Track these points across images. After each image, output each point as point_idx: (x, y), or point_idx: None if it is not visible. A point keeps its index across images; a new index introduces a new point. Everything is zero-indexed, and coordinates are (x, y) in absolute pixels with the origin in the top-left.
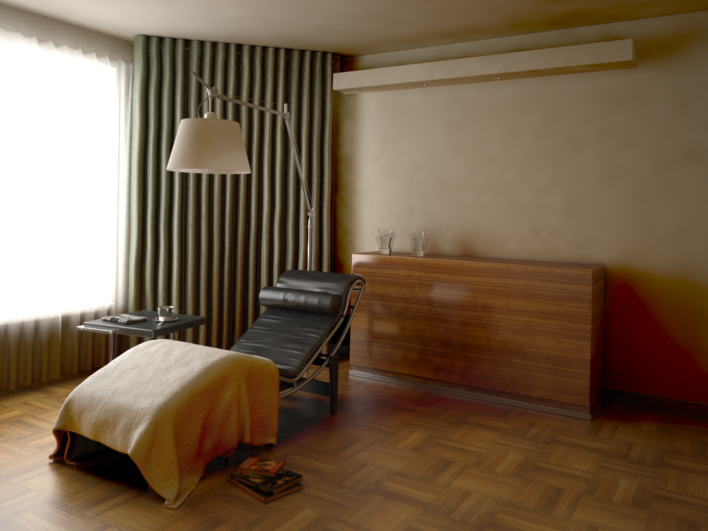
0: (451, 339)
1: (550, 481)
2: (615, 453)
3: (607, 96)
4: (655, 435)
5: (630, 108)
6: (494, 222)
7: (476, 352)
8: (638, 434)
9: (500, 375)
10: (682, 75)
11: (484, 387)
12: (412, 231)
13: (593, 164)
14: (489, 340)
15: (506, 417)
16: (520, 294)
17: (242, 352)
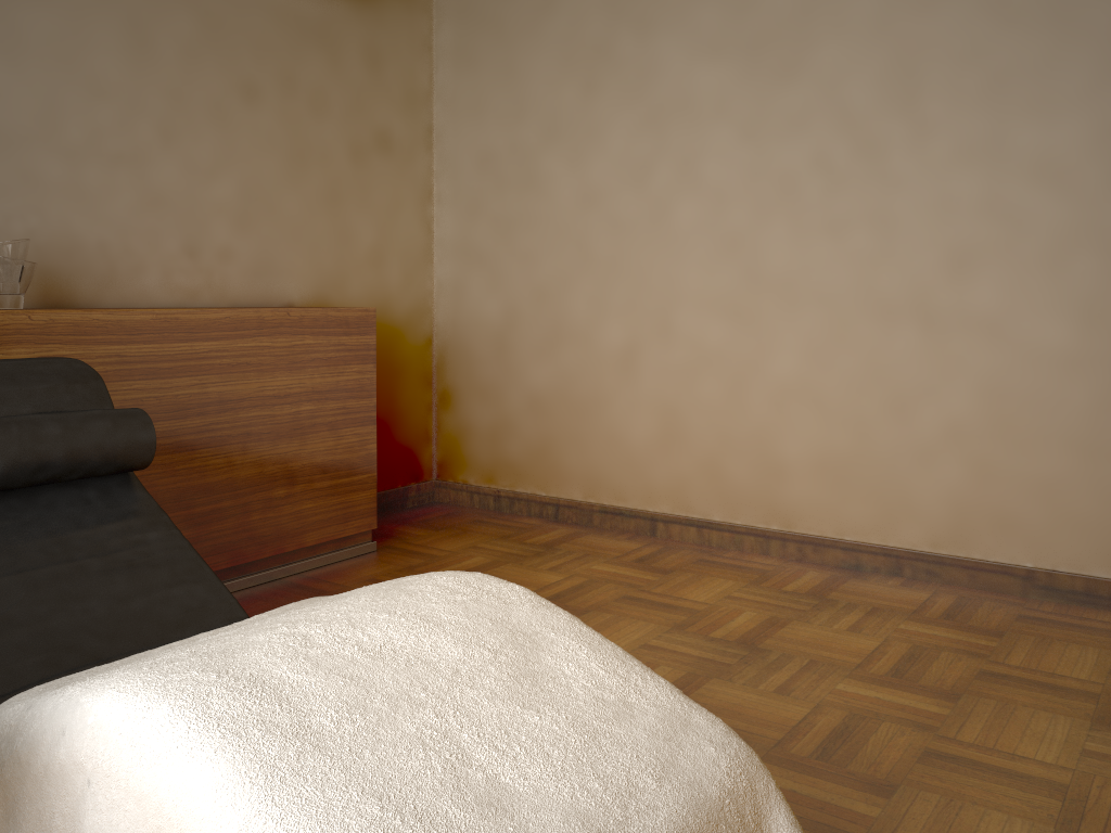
0: (156, 489)
1: (600, 598)
2: (508, 558)
3: (292, 22)
4: (448, 533)
5: (321, 52)
6: (113, 230)
7: (210, 500)
8: (443, 539)
9: (255, 531)
10: (374, 23)
11: (226, 567)
12: (5, 244)
13: (277, 134)
14: (233, 468)
15: (329, 590)
16: (282, 365)
17: (3, 681)
